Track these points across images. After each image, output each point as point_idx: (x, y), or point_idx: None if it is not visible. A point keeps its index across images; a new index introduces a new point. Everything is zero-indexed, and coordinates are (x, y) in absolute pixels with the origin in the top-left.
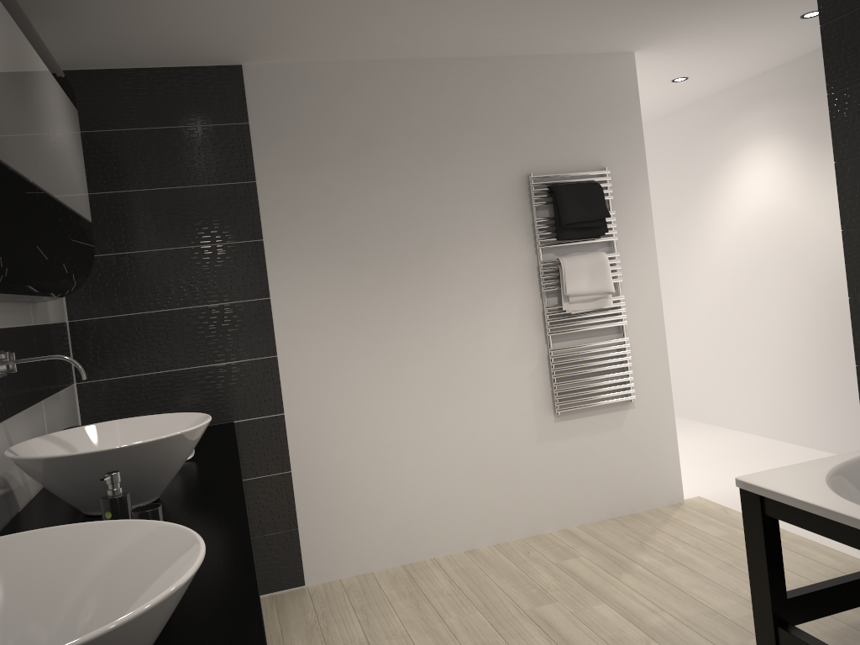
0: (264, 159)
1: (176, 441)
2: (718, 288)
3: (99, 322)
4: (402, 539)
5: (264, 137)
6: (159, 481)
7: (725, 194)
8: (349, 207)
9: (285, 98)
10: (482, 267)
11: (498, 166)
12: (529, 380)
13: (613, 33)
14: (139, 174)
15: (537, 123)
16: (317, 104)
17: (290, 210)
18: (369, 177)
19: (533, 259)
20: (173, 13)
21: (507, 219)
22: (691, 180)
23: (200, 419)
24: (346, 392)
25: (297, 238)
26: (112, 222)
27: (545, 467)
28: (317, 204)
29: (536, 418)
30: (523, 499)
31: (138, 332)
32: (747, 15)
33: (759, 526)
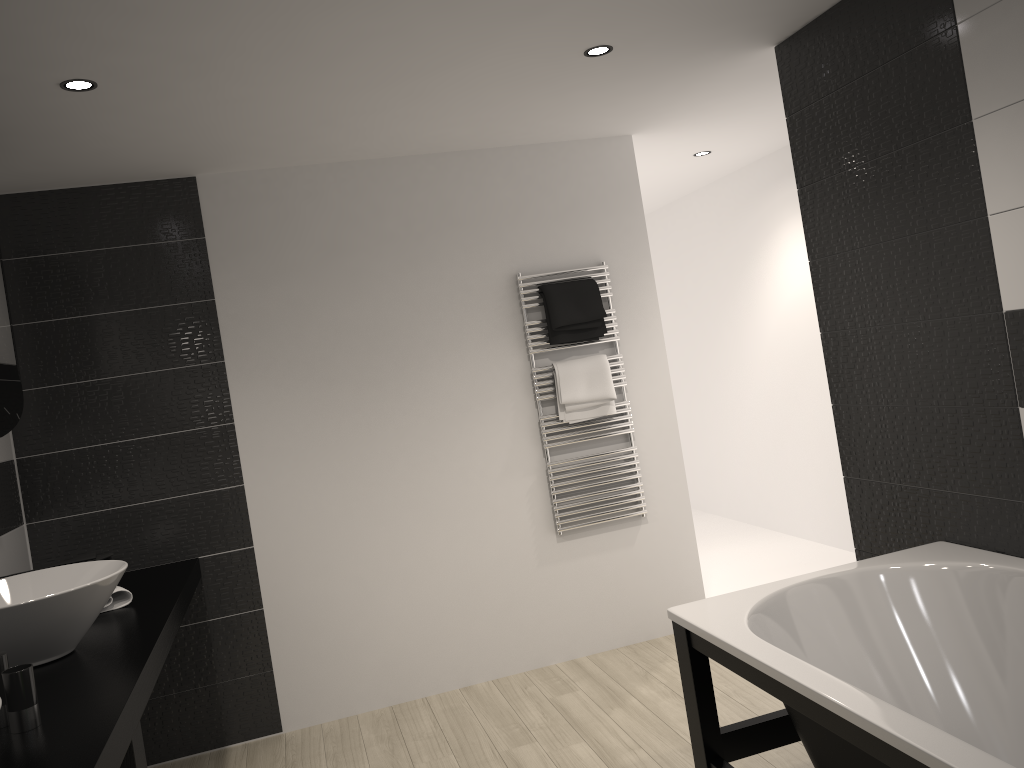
0: (224, 275)
1: (80, 594)
2: (771, 378)
3: (49, 458)
4: (390, 677)
5: (223, 251)
6: (67, 635)
7: (770, 273)
8: (318, 320)
9: (244, 209)
10: (469, 377)
11: (482, 267)
12: (526, 498)
13: (596, 121)
14: (88, 298)
15: (524, 219)
16: (280, 213)
17: (253, 327)
18: (340, 287)
19: (526, 366)
20: (102, 141)
21: (495, 324)
22: (737, 257)
23: (119, 567)
24: (321, 520)
25: (262, 356)
26: (61, 351)
27: (548, 592)
28: (283, 319)
29: (535, 539)
30: (525, 628)
31: (91, 466)
32: (738, 96)
33: (687, 658)
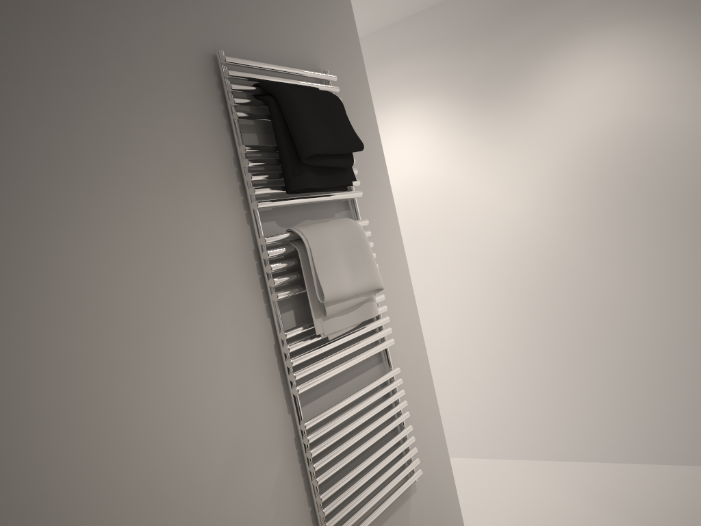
0: None
1: None
2: None
3: None
4: None
5: None
6: None
7: None
8: None
9: None
10: (147, 256)
11: (154, 22)
12: (273, 508)
13: None
14: None
15: None
16: None
17: None
18: None
19: (246, 235)
20: None
21: (187, 144)
22: None
23: None
24: None
25: None
26: None
27: None
28: None
29: None
30: None
31: None
32: None
33: None
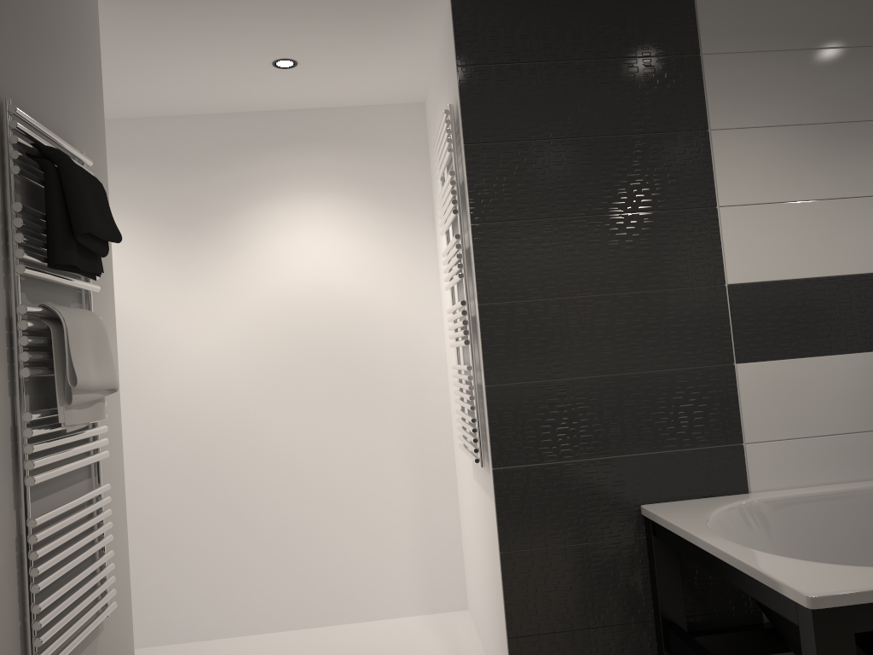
0: None
1: None
2: None
3: None
4: None
5: None
6: None
7: None
8: None
9: None
10: None
11: None
12: None
13: None
14: None
15: (9, 3)
16: None
17: None
18: None
19: (2, 299)
20: None
21: None
22: None
23: None
24: None
25: None
26: None
27: None
28: None
29: None
30: None
31: None
32: (273, 22)
33: (850, 654)
